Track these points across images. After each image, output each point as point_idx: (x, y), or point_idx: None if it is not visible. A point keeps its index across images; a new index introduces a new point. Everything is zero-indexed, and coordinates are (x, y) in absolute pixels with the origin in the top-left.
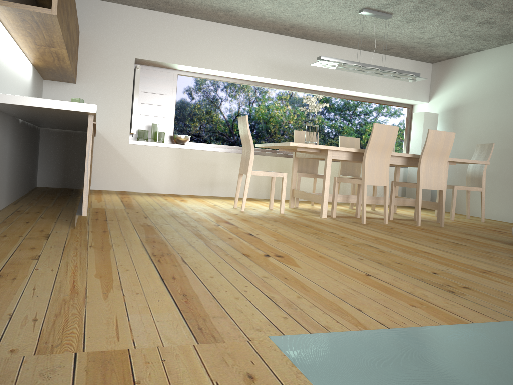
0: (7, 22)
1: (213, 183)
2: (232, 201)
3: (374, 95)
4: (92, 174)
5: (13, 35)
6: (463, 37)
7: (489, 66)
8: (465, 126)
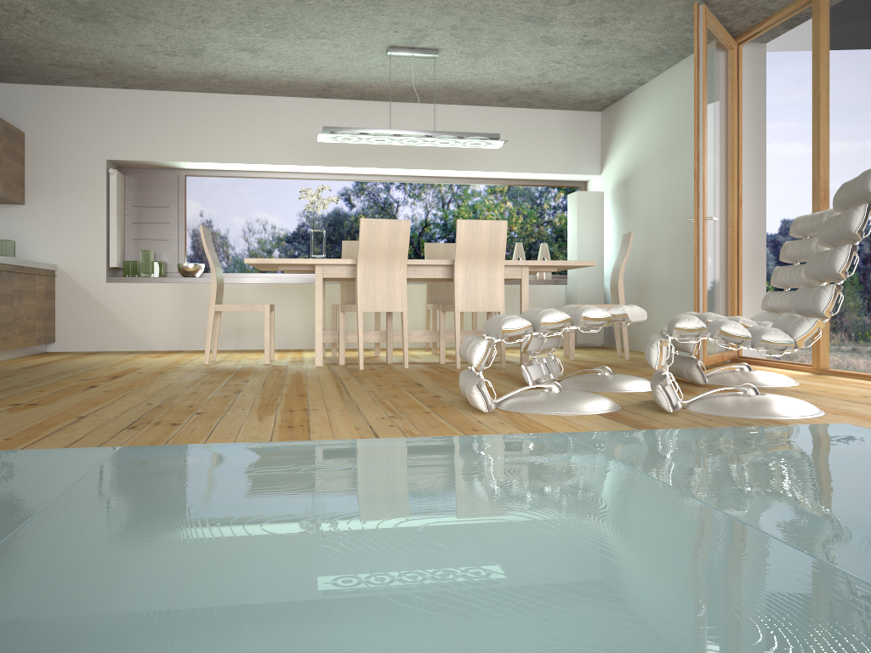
0: None
1: (239, 330)
2: (246, 354)
3: (504, 174)
4: (56, 330)
5: None
6: (586, 67)
7: (654, 107)
8: (637, 207)
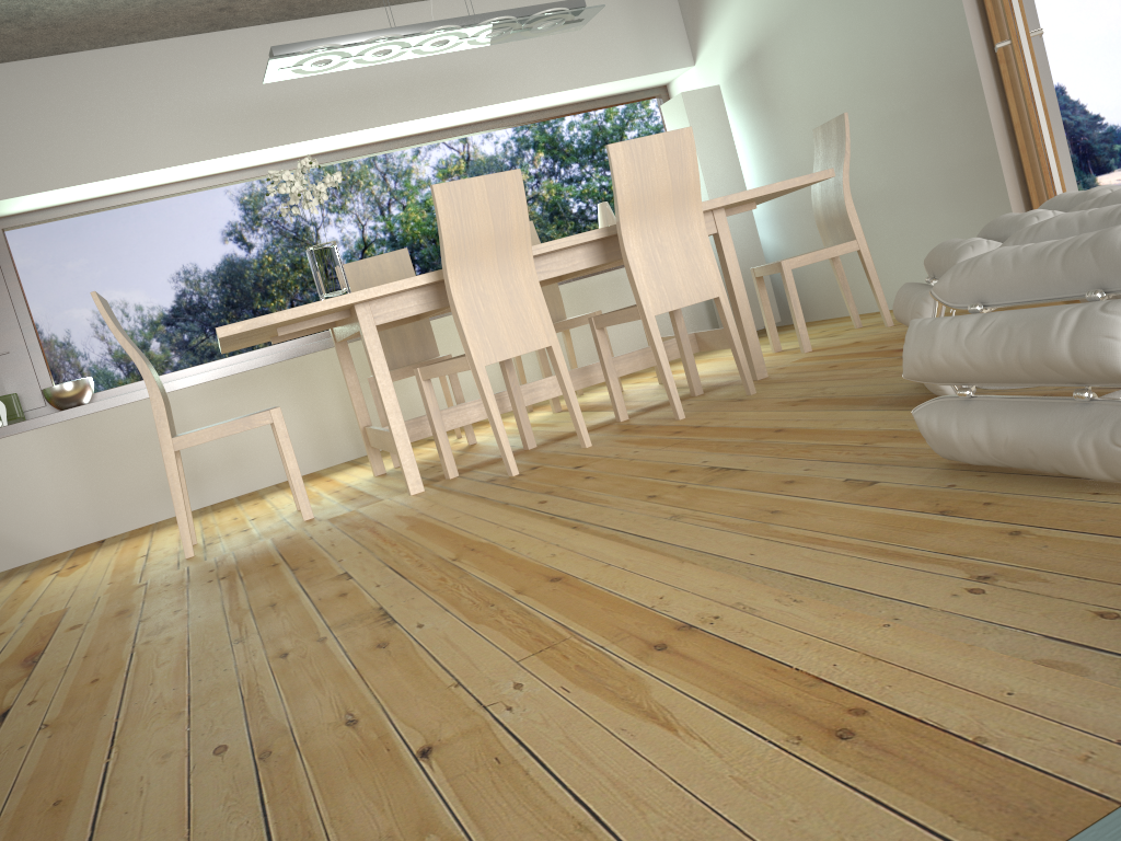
0: None
1: (195, 473)
2: (233, 511)
3: (550, 98)
4: None
5: None
6: None
7: None
8: (789, 91)
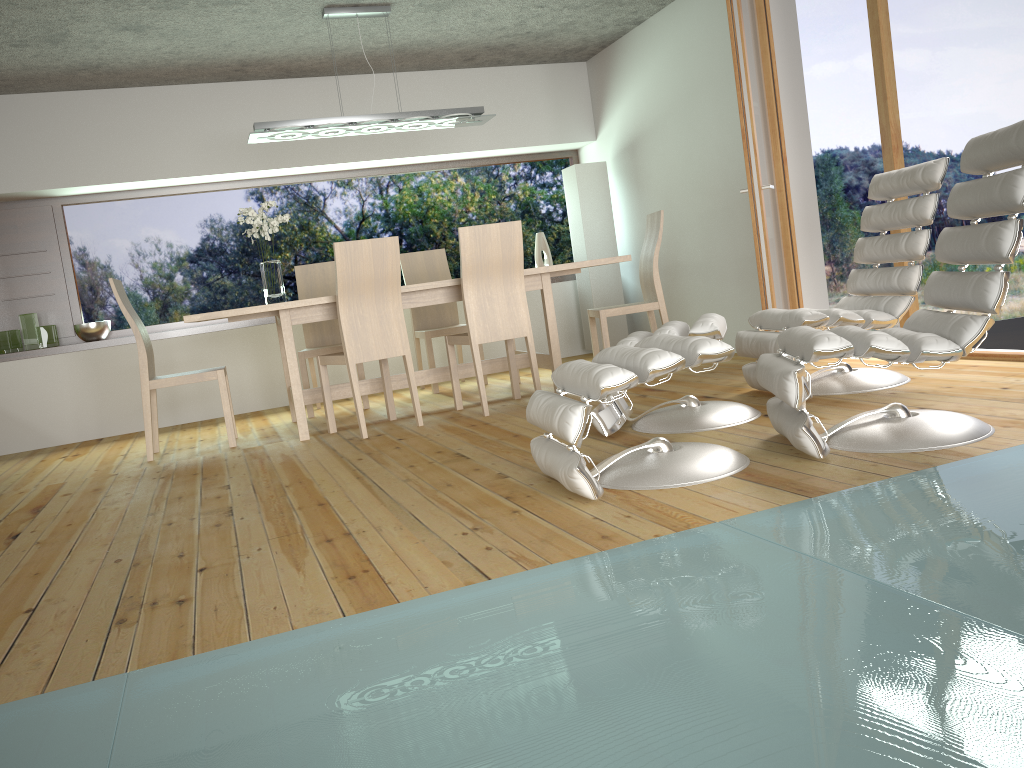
0: None
1: (174, 400)
2: (193, 431)
3: (479, 153)
4: None
5: None
6: (575, 9)
7: (659, 51)
8: (651, 176)
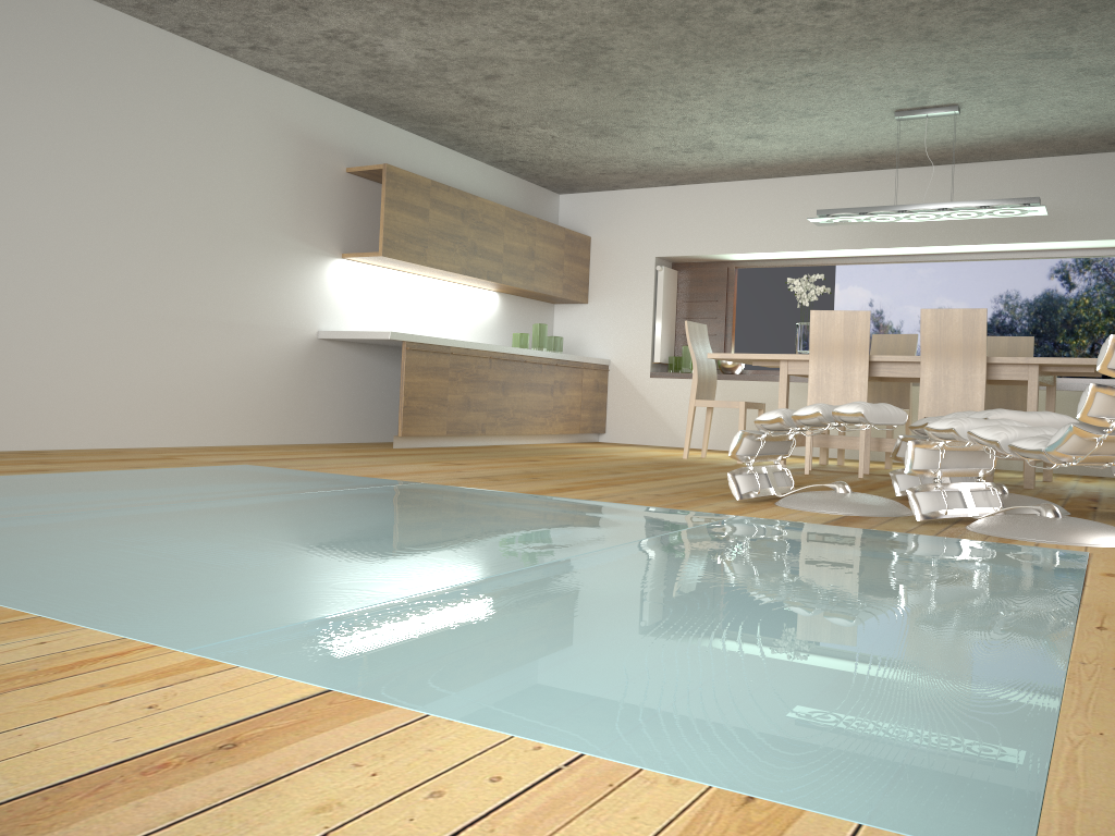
0: (383, 266)
1: None
2: None
3: None
4: (607, 421)
5: (411, 272)
6: None
7: None
8: None
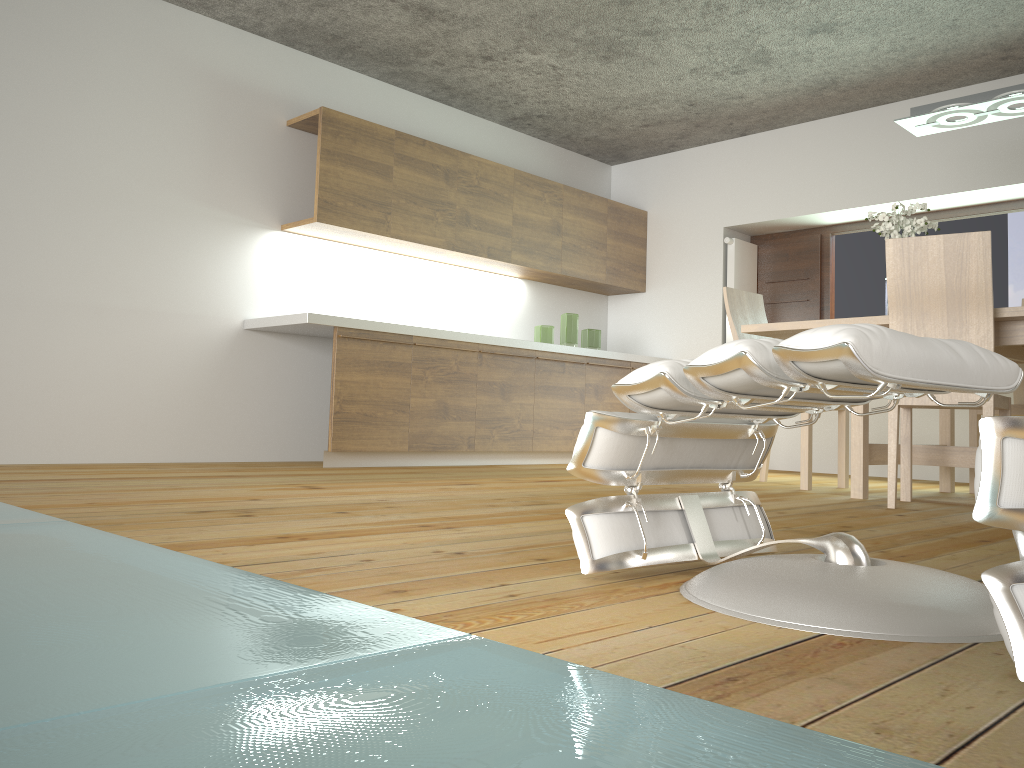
0: (343, 241)
1: None
2: None
3: None
4: None
5: (389, 251)
6: None
7: None
8: None
